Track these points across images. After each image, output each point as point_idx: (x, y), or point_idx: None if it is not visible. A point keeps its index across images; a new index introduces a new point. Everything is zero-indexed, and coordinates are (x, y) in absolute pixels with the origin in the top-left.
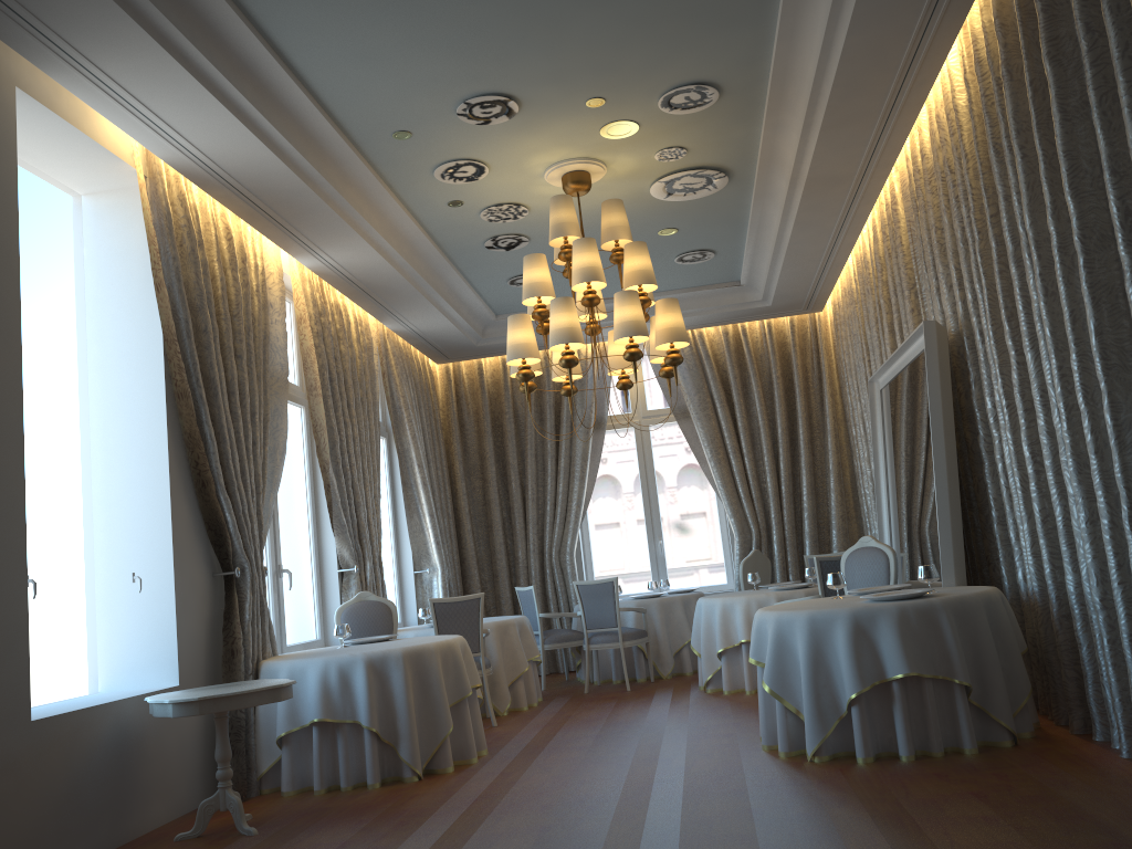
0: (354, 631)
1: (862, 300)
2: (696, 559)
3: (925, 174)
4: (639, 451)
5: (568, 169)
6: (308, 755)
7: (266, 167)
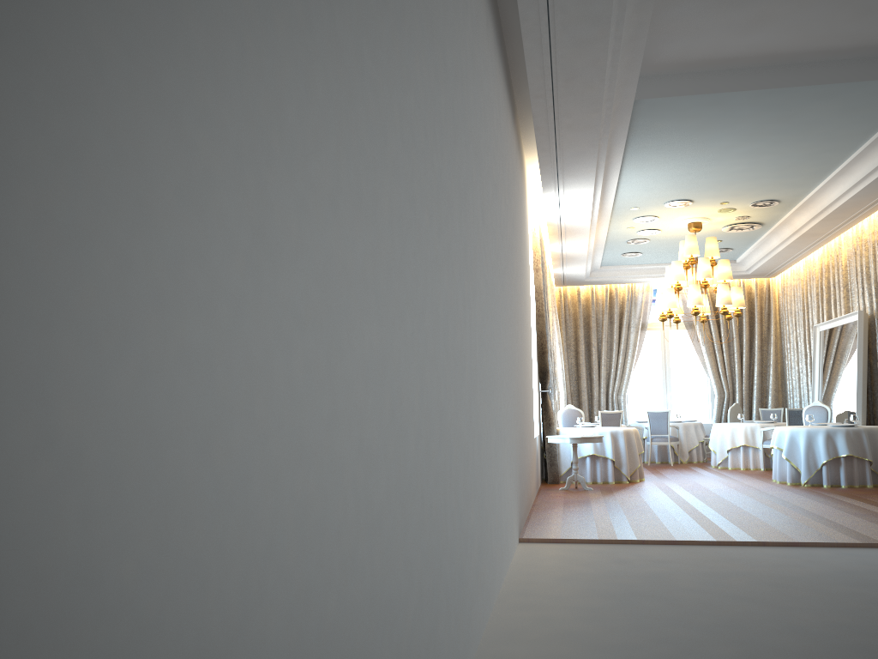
0: (566, 422)
1: (808, 281)
2: (657, 406)
3: (863, 241)
4: (662, 344)
5: (693, 221)
6: (581, 469)
7: (582, 221)
